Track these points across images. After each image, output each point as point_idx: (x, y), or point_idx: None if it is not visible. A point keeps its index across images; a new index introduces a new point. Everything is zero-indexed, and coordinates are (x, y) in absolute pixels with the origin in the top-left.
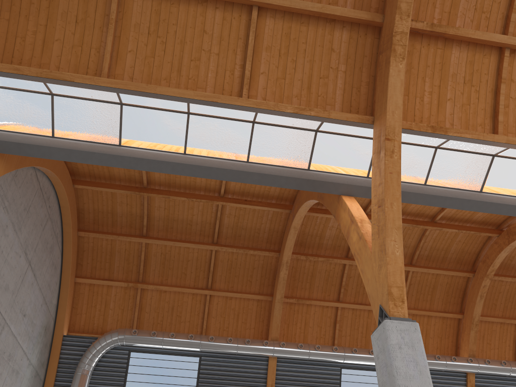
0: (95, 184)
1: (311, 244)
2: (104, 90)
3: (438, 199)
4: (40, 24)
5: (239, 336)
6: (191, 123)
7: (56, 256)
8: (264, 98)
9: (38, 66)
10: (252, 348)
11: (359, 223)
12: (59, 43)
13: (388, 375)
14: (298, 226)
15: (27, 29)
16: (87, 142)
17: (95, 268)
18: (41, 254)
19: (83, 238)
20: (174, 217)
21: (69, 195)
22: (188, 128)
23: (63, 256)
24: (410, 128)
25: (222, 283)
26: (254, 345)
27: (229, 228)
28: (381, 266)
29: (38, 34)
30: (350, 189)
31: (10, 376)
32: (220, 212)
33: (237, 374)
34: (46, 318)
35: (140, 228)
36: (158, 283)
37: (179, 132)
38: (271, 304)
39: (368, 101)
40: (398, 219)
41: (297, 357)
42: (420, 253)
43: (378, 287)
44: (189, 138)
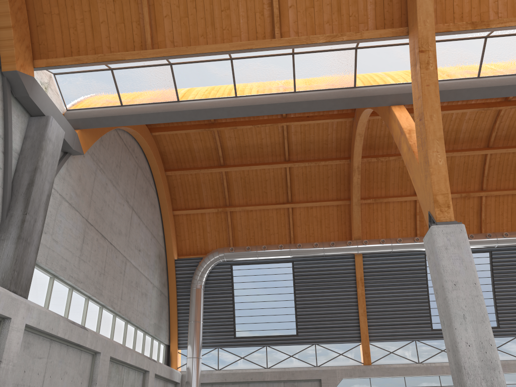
0: (169, 128)
1: (380, 145)
2: (152, 60)
3: (494, 90)
4: (85, 11)
5: (325, 239)
6: (235, 68)
7: (153, 197)
8: (296, 32)
9: (93, 51)
10: (337, 249)
11: (407, 134)
12: (105, 25)
13: (437, 273)
14: (363, 132)
15: (75, 18)
16: (151, 104)
17: (187, 200)
18: (140, 199)
19: (171, 176)
20: (245, 144)
21: (150, 143)
22: (234, 73)
23: (158, 195)
24: (448, 30)
25: (301, 195)
26: (338, 247)
27: (298, 144)
28: (427, 177)
29: (85, 20)
30: (399, 98)
31: (141, 298)
32: (286, 132)
33: (328, 272)
34: (157, 248)
35: (217, 159)
36: (243, 204)
37: (227, 78)
38: (350, 207)
39: (401, 9)
40: (439, 130)
41: (381, 251)
42: (497, 134)
43: (426, 195)
44: (237, 81)
